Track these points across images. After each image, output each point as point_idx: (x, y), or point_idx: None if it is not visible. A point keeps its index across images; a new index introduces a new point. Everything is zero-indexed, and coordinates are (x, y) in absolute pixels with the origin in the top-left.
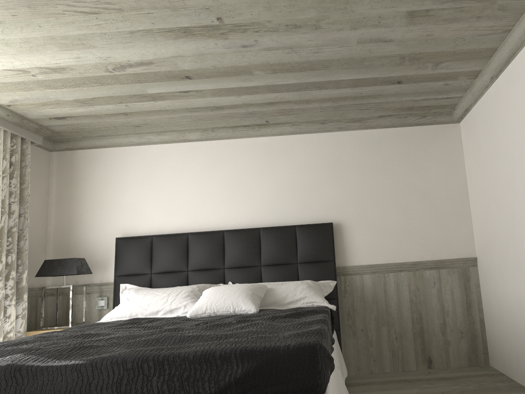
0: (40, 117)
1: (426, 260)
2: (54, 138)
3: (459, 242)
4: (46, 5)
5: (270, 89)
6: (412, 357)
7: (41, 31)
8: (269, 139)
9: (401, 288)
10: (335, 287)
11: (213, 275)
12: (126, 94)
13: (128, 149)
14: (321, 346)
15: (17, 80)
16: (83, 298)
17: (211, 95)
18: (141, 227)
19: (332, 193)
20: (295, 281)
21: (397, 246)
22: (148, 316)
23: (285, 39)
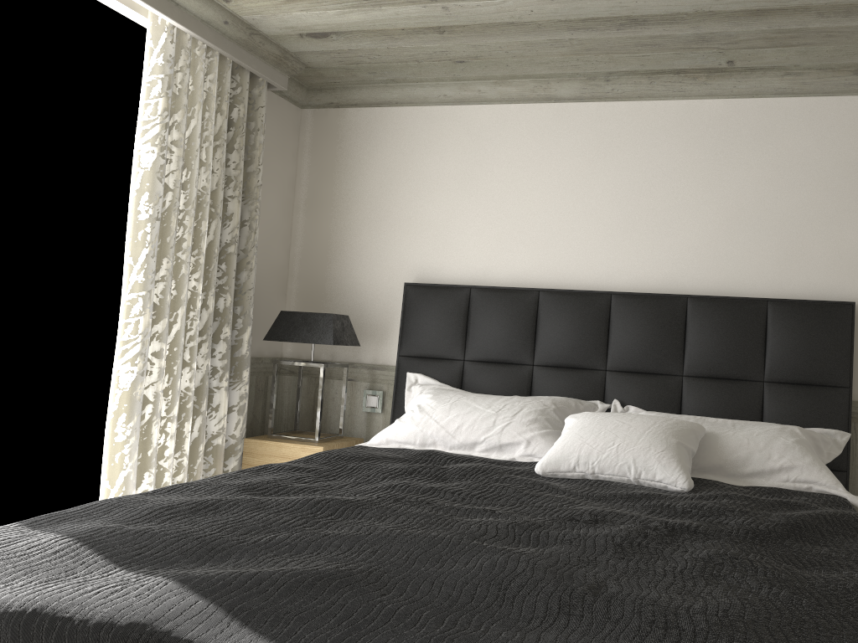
0: (283, 31)
1: None
2: (309, 82)
3: None
4: None
5: None
6: None
7: None
8: (727, 104)
9: None
10: (846, 446)
11: (581, 381)
12: None
13: (438, 111)
14: None
15: None
16: (342, 387)
17: None
18: (451, 267)
19: None
20: (760, 422)
21: None
22: (455, 449)
23: None
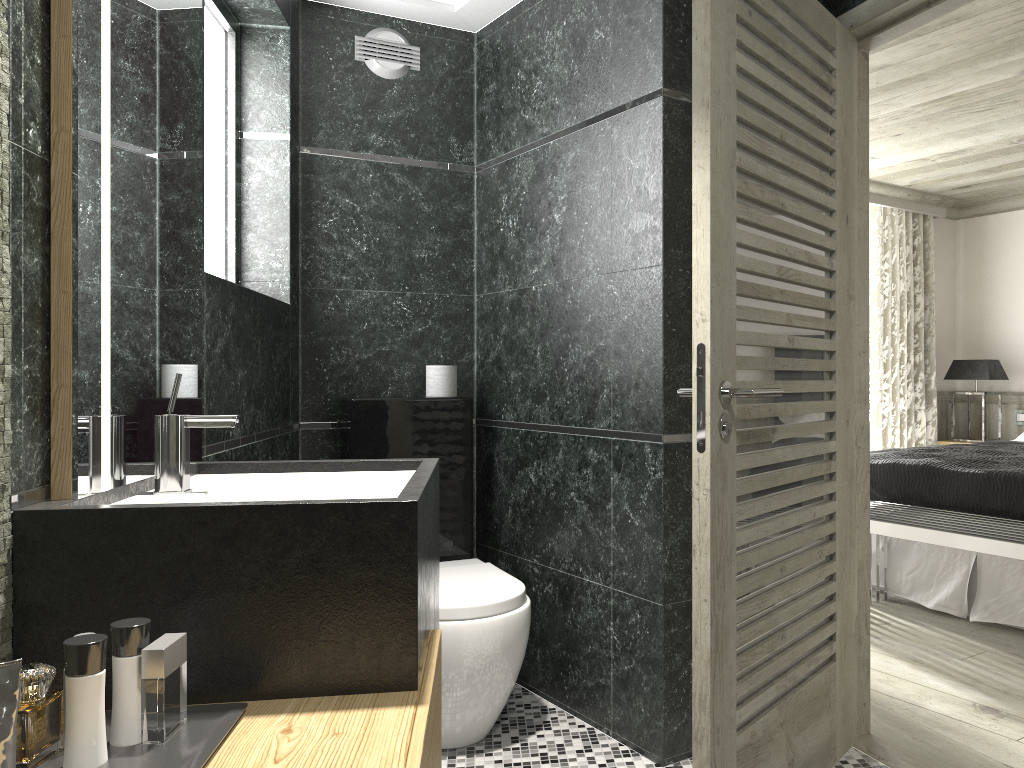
0: (941, 189)
1: None
2: (959, 204)
3: None
4: (942, 115)
5: None
6: None
7: (938, 131)
8: None
9: None
10: None
11: None
12: None
13: None
14: None
15: (917, 166)
16: (998, 409)
17: None
18: None
19: None
20: None
21: None
22: None
23: None
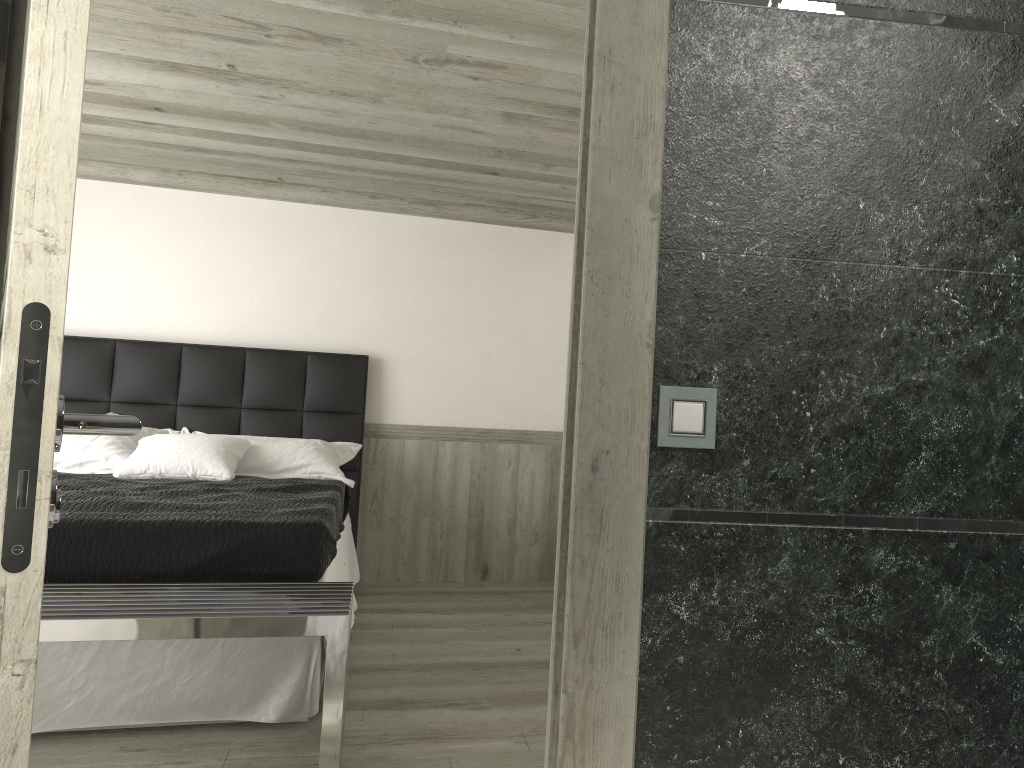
0: None
1: (503, 429)
2: None
3: (555, 409)
4: None
5: (294, 145)
6: (461, 563)
7: None
8: (281, 205)
9: (460, 465)
10: (359, 453)
11: (155, 414)
12: None
13: None
14: (324, 526)
15: None
16: None
17: (192, 134)
18: None
19: (375, 310)
20: (295, 438)
21: (463, 403)
22: None
23: (328, 103)
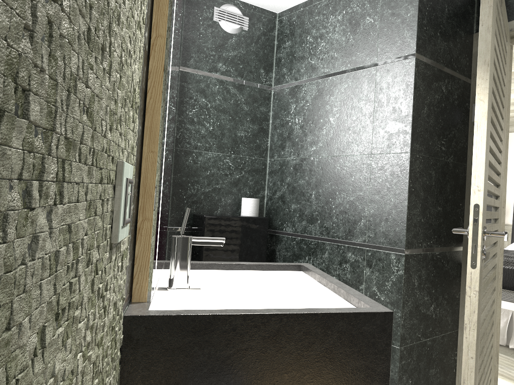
0: None
1: None
2: None
3: None
4: None
5: None
6: None
7: None
8: None
9: None
10: None
11: None
12: None
13: None
14: None
15: None
16: None
17: None
18: None
19: None
20: None
21: None
22: None
23: None
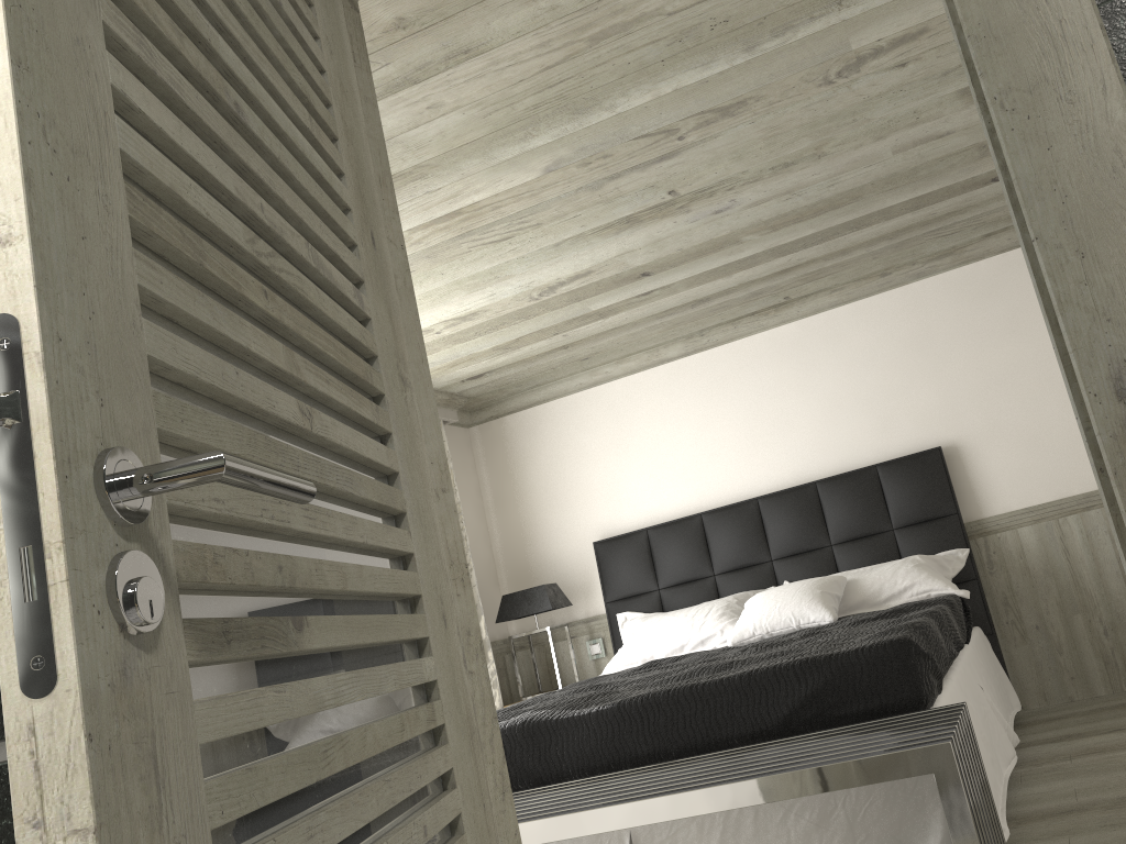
0: (449, 382)
1: None
2: (470, 406)
3: None
4: (448, 249)
5: (776, 252)
6: None
7: (444, 278)
8: (798, 325)
9: (1096, 540)
10: (969, 559)
11: (755, 575)
12: (562, 320)
13: (579, 397)
14: (909, 641)
15: None
16: (567, 645)
17: (685, 286)
18: (626, 517)
19: (930, 394)
20: (893, 561)
21: (1071, 465)
22: (670, 655)
23: (777, 185)
